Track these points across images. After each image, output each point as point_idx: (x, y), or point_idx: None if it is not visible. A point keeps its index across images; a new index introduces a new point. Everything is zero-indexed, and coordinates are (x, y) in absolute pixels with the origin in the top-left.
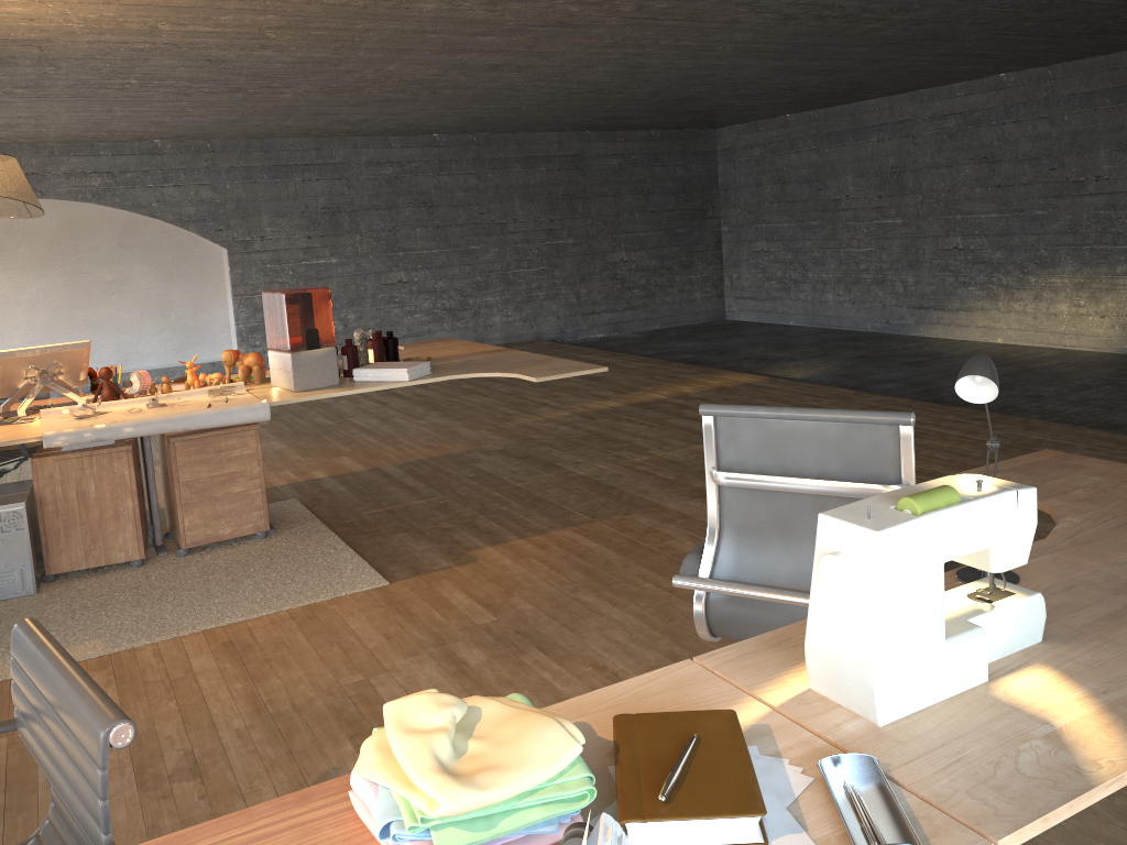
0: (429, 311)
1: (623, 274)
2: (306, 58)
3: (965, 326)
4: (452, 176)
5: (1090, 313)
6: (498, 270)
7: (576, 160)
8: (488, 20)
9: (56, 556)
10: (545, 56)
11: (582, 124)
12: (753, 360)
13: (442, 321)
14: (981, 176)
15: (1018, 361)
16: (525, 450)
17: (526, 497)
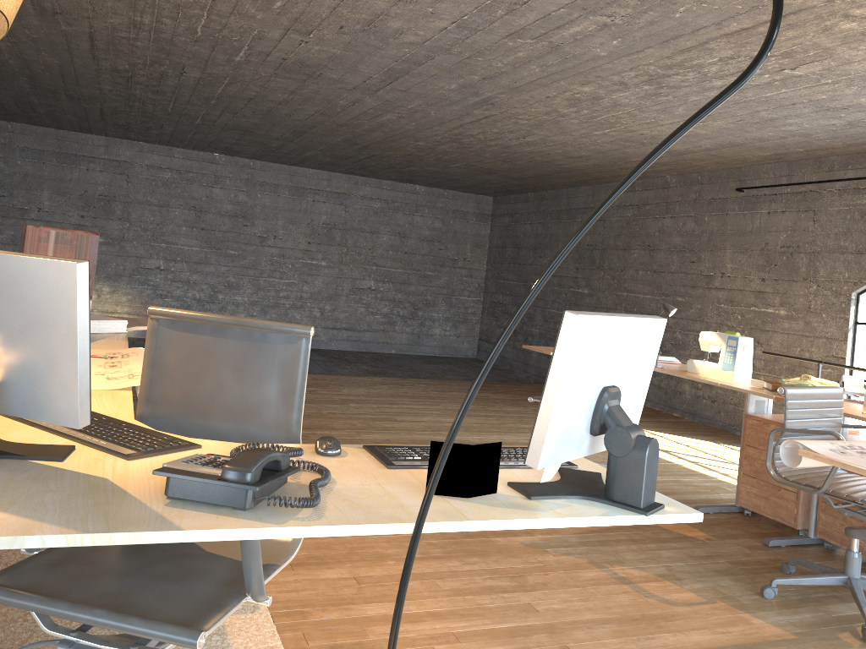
0: None
1: None
2: None
3: None
4: None
5: None
6: None
7: None
8: None
9: None
10: None
11: None
12: None
13: None
14: None
15: None
16: None
17: None
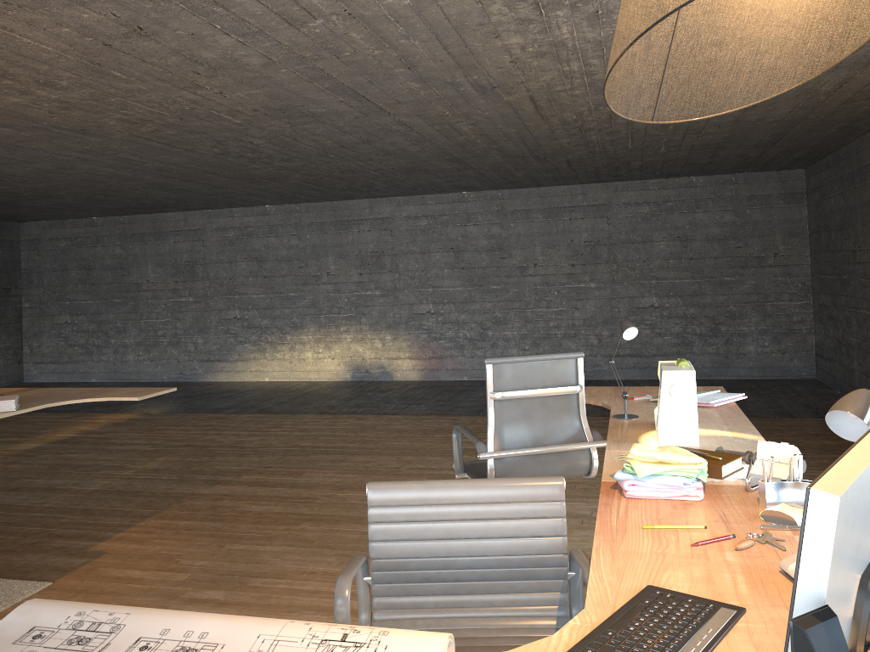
0: None
1: None
2: None
3: (243, 371)
4: None
5: (325, 356)
6: None
7: None
8: (34, 117)
9: None
10: (15, 149)
11: None
12: (100, 406)
13: None
14: (253, 270)
15: (293, 389)
16: (6, 484)
17: (72, 510)
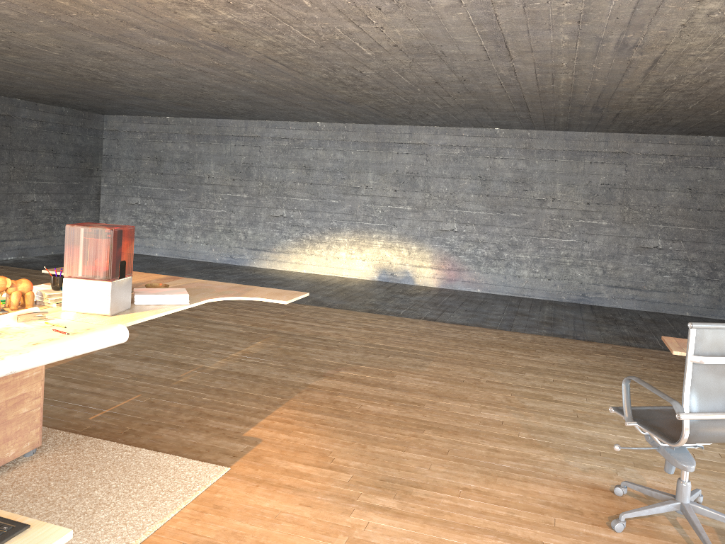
0: None
1: (33, 211)
2: None
3: (284, 262)
4: None
5: (357, 257)
6: None
7: (7, 119)
8: (195, 33)
9: None
10: (153, 58)
11: (30, 95)
12: None
13: None
14: (301, 176)
15: (332, 283)
16: (136, 353)
17: (208, 389)
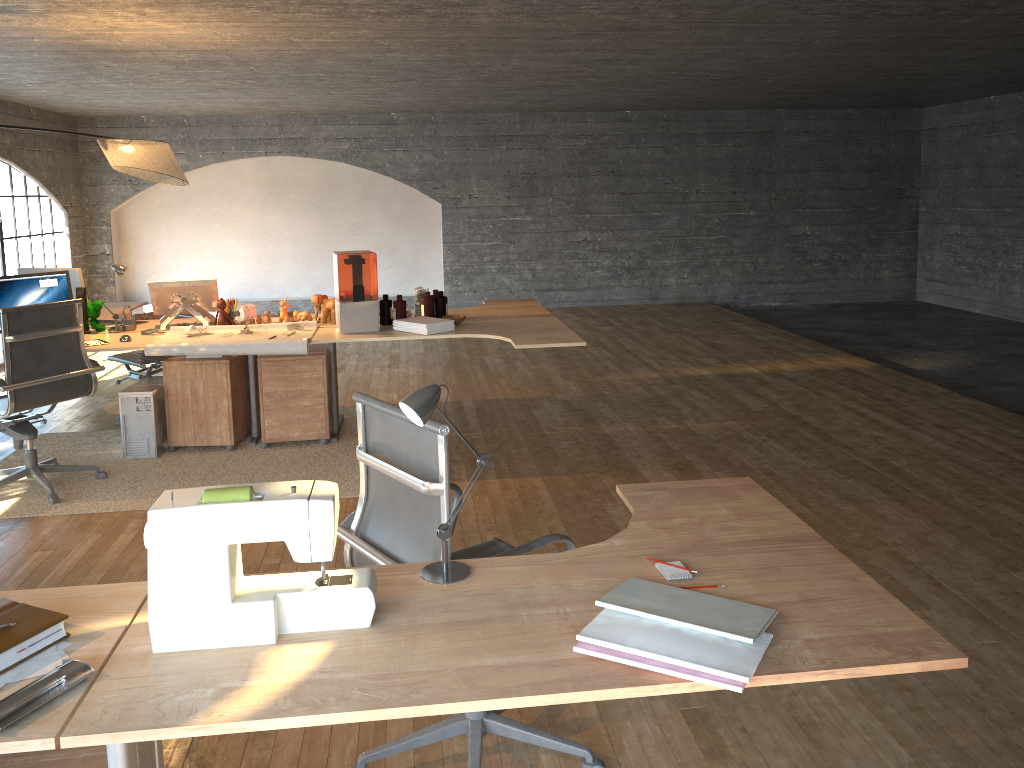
0: (609, 268)
1: (804, 247)
2: (433, 58)
3: None
4: (640, 149)
5: None
6: (677, 235)
7: (764, 136)
8: (550, 28)
9: (175, 433)
10: (644, 52)
11: (765, 104)
12: (894, 345)
13: (620, 278)
14: None
15: None
16: (585, 404)
17: (540, 445)
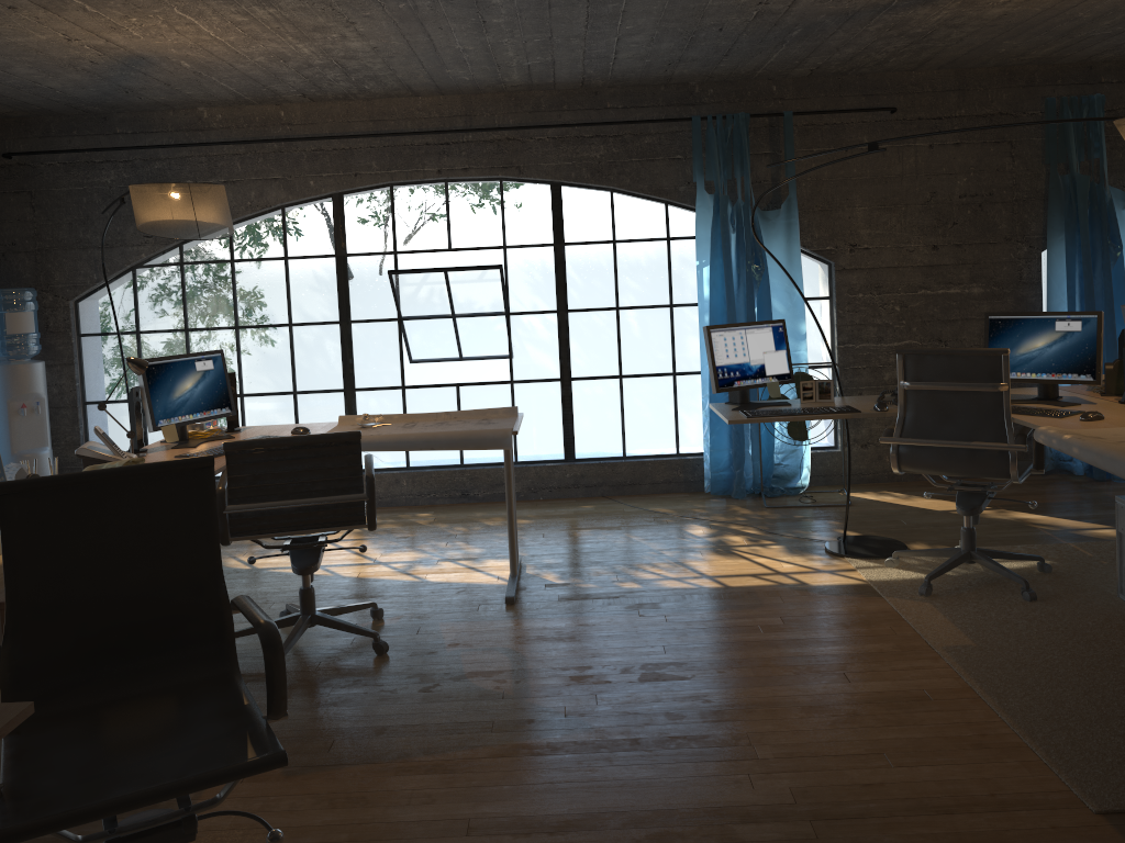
0: None
1: None
2: None
3: None
4: None
5: None
6: None
7: None
8: None
9: None
10: None
11: None
12: None
13: None
14: None
15: None
16: None
17: None
